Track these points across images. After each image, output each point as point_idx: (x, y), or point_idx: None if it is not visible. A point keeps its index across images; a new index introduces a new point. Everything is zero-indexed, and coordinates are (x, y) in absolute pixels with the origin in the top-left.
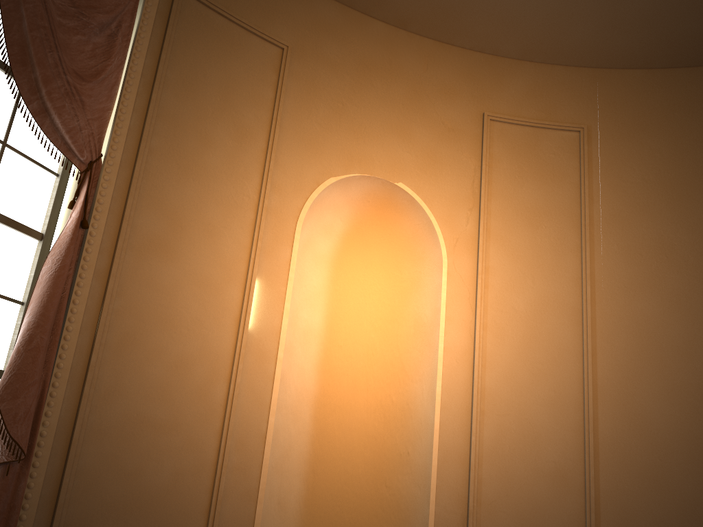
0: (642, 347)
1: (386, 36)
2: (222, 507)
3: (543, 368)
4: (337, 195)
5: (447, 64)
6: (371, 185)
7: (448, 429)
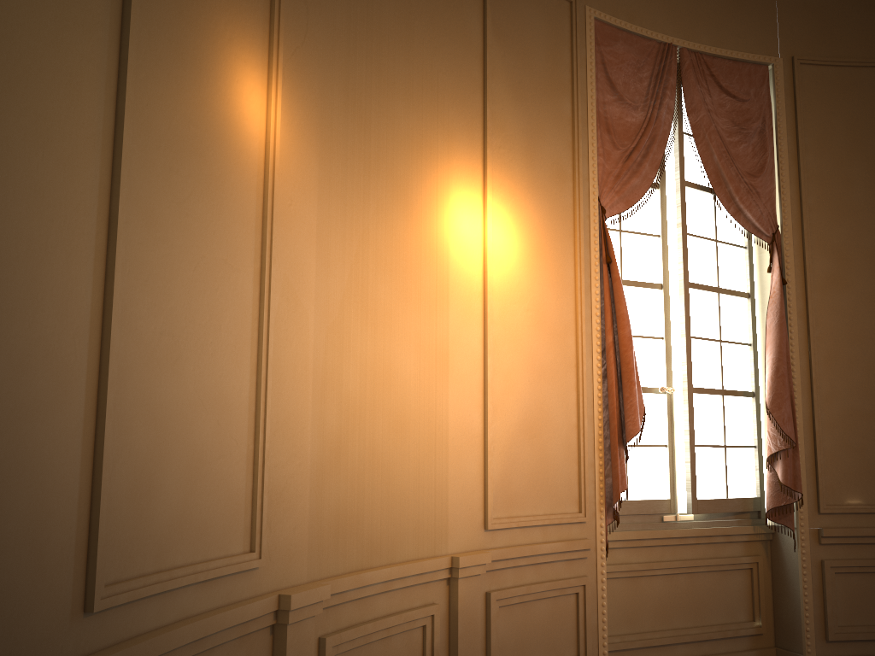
0: None
1: None
2: None
3: None
4: None
5: None
6: None
7: None
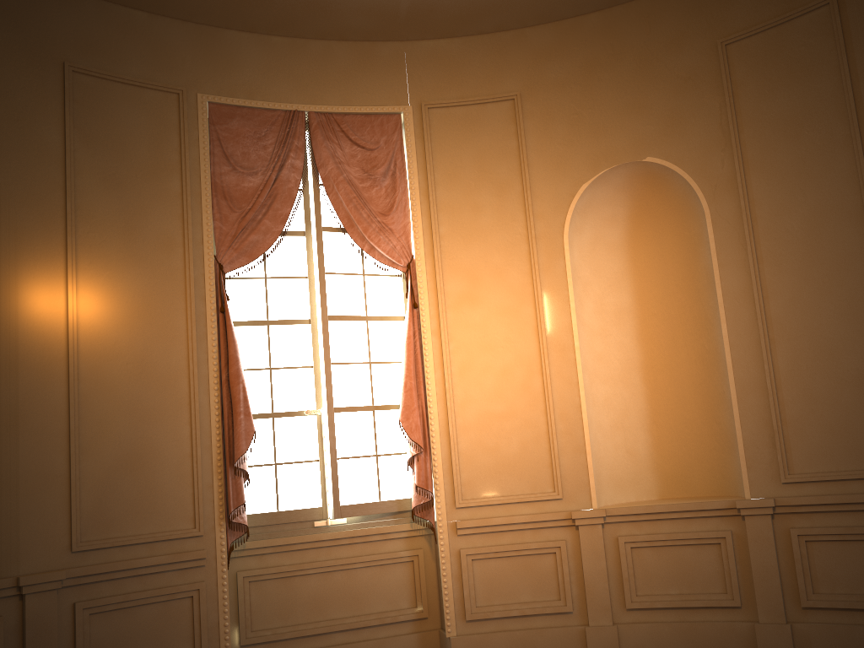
0: None
1: (602, 23)
2: (561, 460)
3: (829, 280)
4: (603, 191)
5: (669, 11)
6: (627, 169)
7: (741, 364)
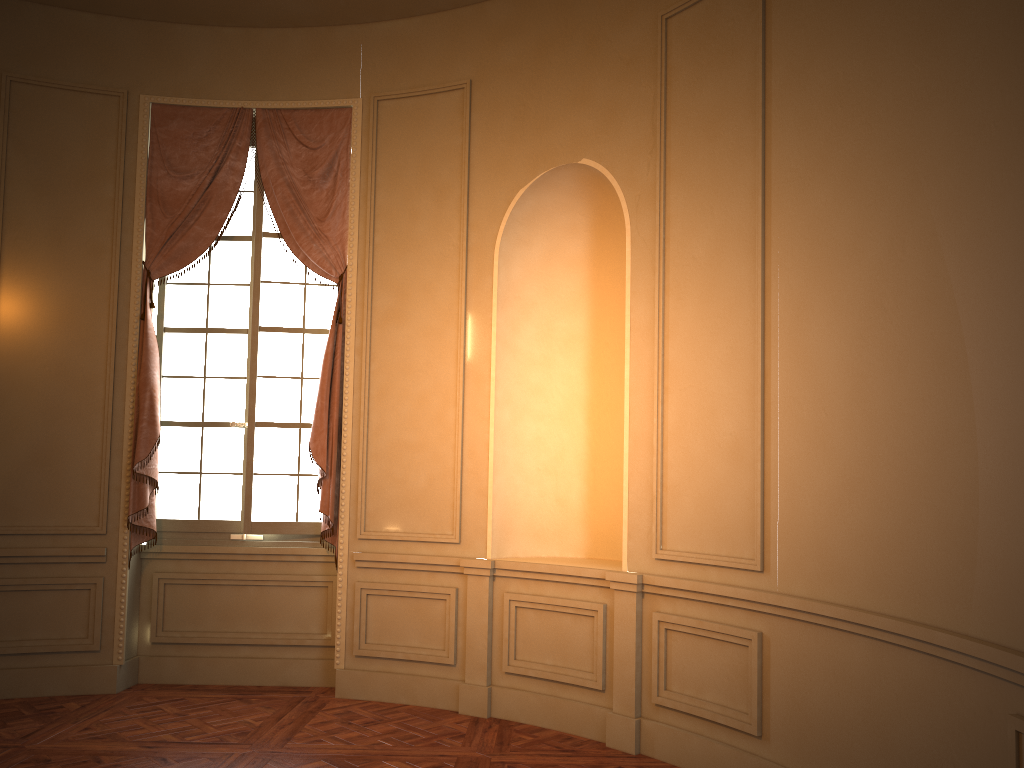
0: (813, 260)
1: None
2: (464, 502)
3: (721, 322)
4: (554, 196)
5: None
6: (571, 172)
7: (637, 414)
